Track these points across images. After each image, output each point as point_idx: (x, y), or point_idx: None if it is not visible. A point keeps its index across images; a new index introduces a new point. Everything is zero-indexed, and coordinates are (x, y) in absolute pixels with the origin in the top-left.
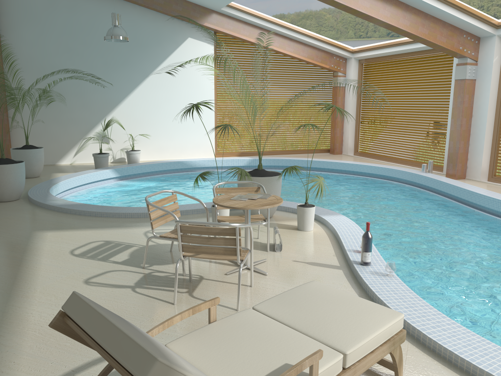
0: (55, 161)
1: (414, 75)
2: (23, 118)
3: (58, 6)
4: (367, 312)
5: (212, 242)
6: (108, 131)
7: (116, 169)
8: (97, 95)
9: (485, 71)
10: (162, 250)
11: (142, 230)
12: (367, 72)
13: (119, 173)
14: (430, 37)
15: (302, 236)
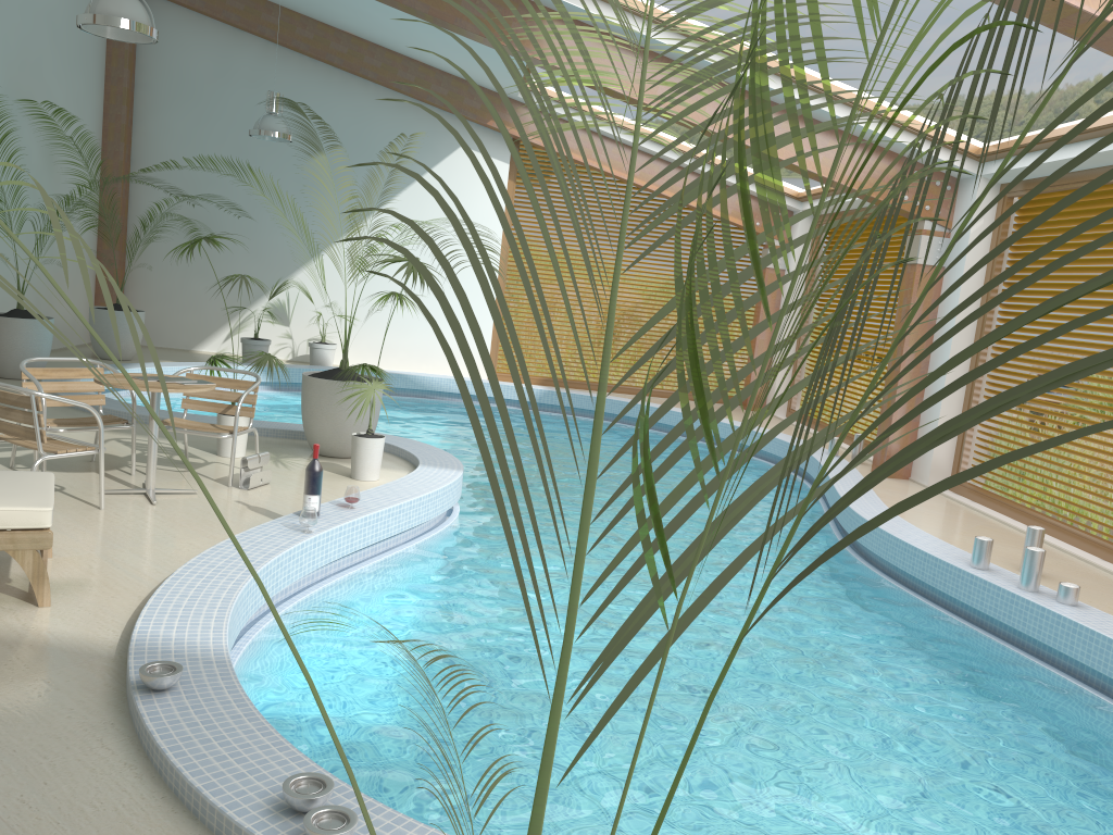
0: (192, 344)
1: (890, 254)
2: (149, 262)
3: (234, 77)
4: (5, 496)
5: (11, 415)
6: (290, 303)
7: (265, 368)
8: (278, 237)
9: (958, 251)
10: (84, 458)
11: (113, 437)
12: (831, 244)
13: (270, 376)
14: (826, 171)
15: (333, 484)
